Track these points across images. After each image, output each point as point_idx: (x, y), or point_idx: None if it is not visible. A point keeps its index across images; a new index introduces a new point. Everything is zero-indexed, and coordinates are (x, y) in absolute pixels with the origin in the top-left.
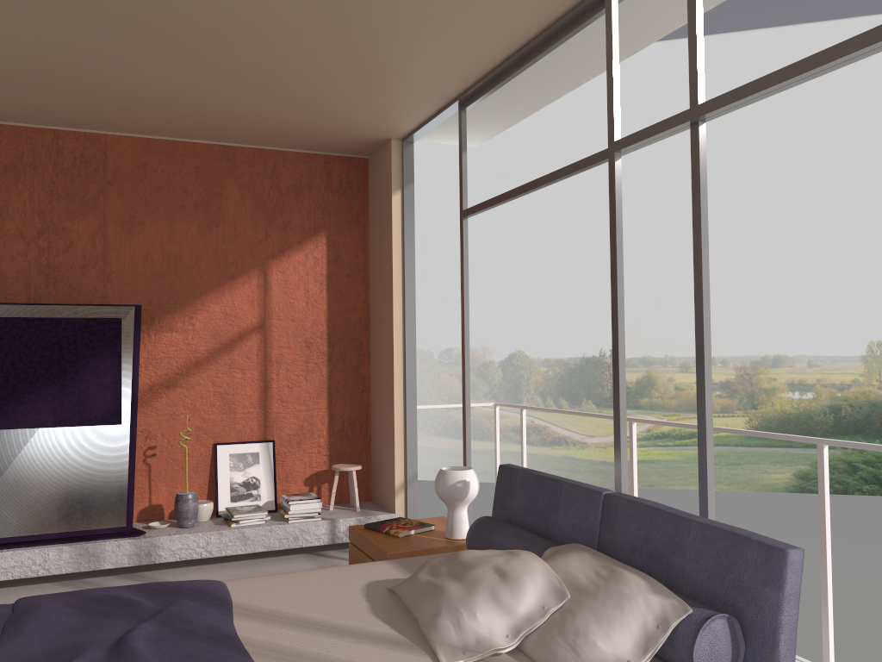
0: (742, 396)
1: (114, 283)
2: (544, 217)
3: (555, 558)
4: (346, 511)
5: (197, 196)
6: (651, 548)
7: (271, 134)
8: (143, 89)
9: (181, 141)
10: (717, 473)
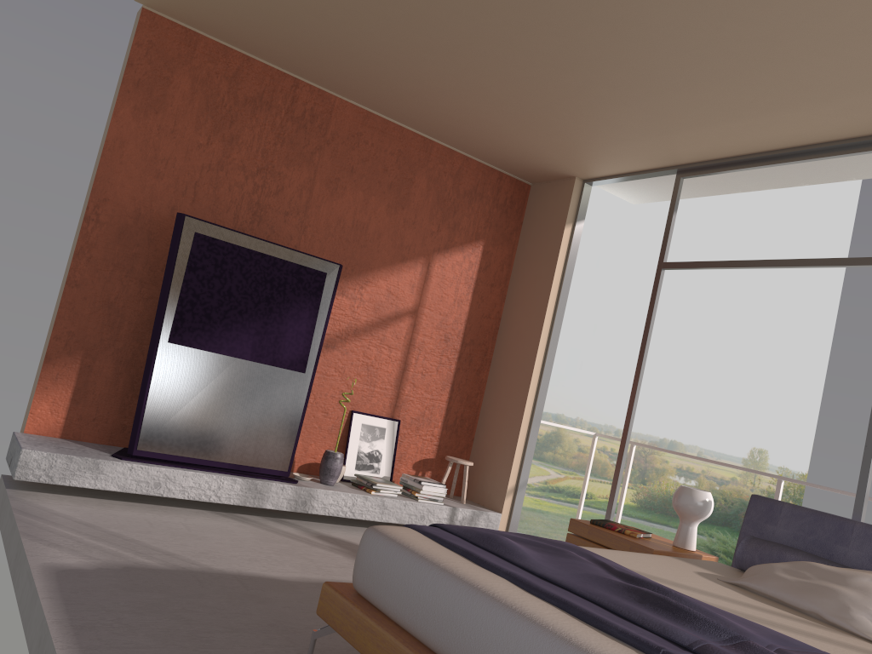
0: (635, 471)
1: (307, 236)
2: None
3: None
4: (454, 502)
5: (393, 176)
6: None
7: (479, 142)
8: (434, 75)
9: (393, 123)
10: None
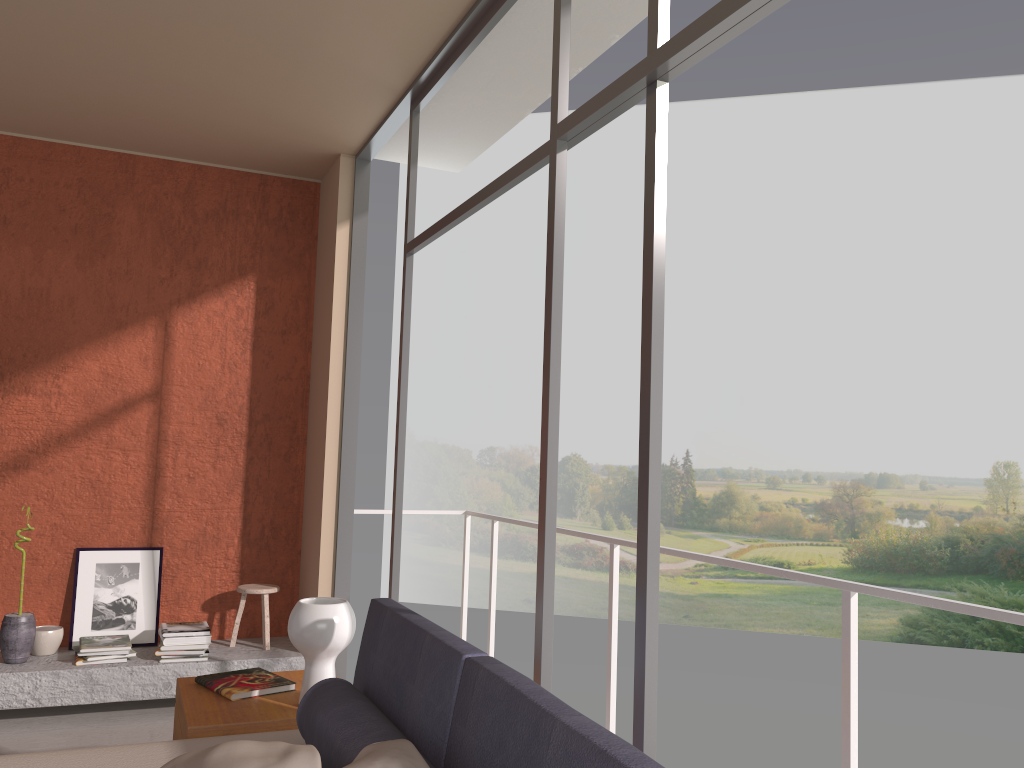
0: (841, 522)
1: None
2: (611, 296)
3: None
4: (251, 649)
5: (78, 216)
6: (502, 762)
7: (179, 140)
8: None
9: (61, 144)
10: (808, 614)
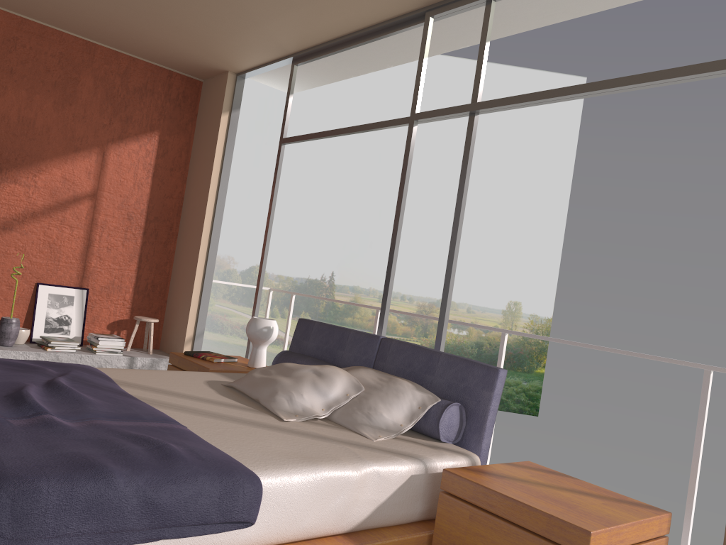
0: (419, 327)
1: None
2: (297, 163)
3: (350, 371)
4: (141, 353)
5: (57, 76)
6: (411, 370)
7: (133, 43)
8: None
9: (51, 28)
10: None
